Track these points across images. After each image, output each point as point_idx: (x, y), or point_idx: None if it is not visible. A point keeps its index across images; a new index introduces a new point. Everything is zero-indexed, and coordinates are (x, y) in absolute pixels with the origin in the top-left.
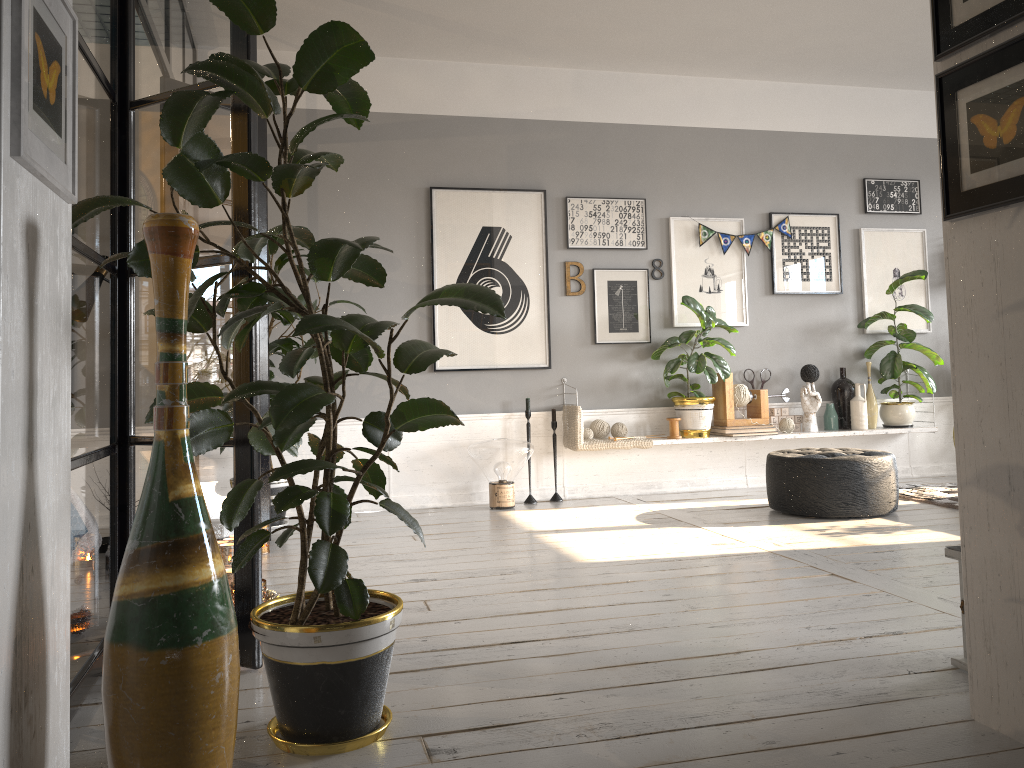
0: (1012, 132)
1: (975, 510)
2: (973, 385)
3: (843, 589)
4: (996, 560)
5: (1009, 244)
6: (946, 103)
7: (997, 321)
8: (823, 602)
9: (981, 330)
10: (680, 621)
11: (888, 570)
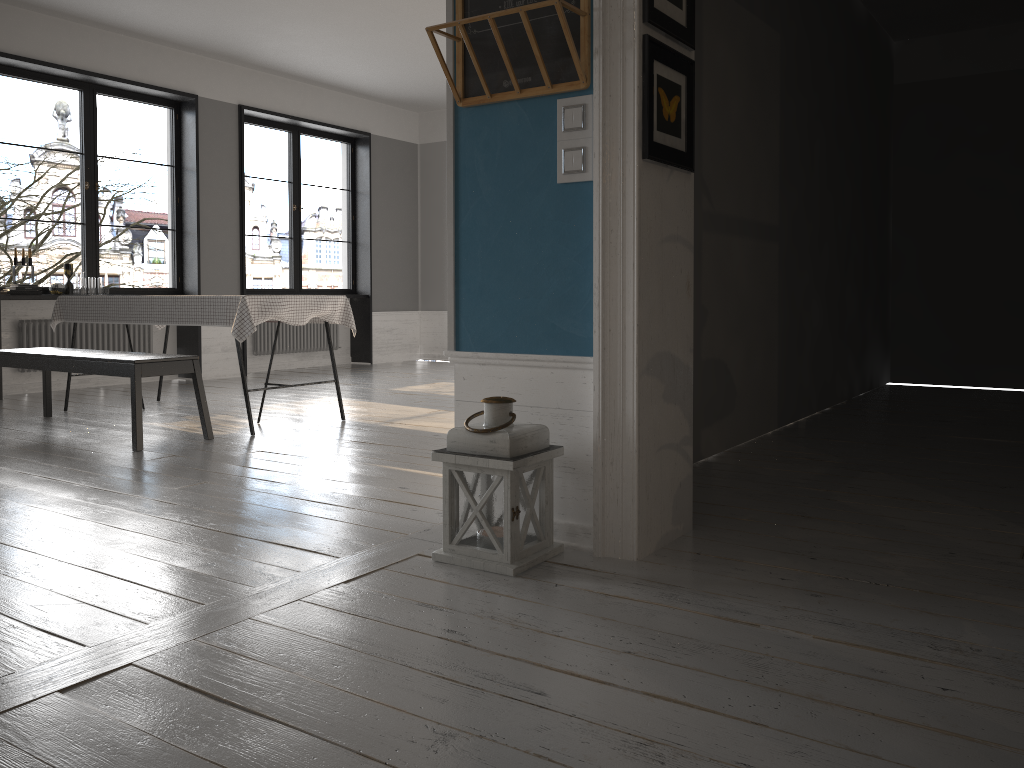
0: (675, 117)
1: (645, 392)
2: (648, 294)
3: (197, 662)
4: (653, 425)
5: (666, 193)
6: (649, 63)
7: (660, 247)
8: (301, 660)
9: (653, 252)
10: (544, 722)
11: (5, 660)
